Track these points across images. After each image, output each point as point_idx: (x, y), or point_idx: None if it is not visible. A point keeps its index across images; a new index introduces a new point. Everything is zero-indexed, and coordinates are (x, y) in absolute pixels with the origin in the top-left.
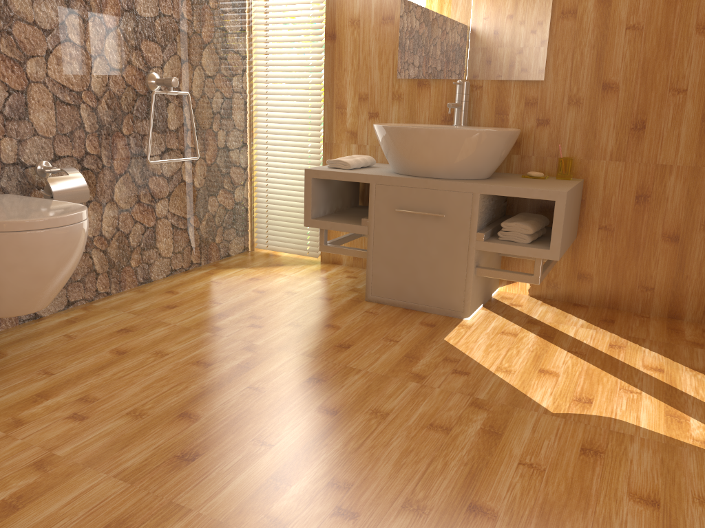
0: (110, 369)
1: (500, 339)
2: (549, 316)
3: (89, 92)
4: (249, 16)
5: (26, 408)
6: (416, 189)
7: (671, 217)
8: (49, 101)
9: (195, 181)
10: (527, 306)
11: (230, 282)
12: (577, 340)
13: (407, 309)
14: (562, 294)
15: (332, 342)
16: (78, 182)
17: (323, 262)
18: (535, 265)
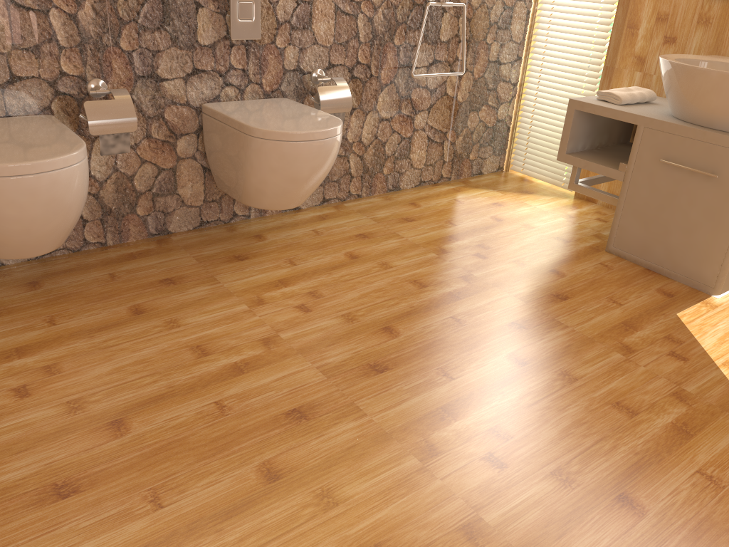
0: (340, 271)
1: None
2: None
3: (368, 3)
4: None
5: (268, 290)
6: (690, 140)
7: None
8: (330, 12)
9: (458, 95)
10: None
11: (472, 204)
12: None
13: (648, 270)
14: None
15: (549, 290)
16: (344, 93)
17: (577, 197)
18: None
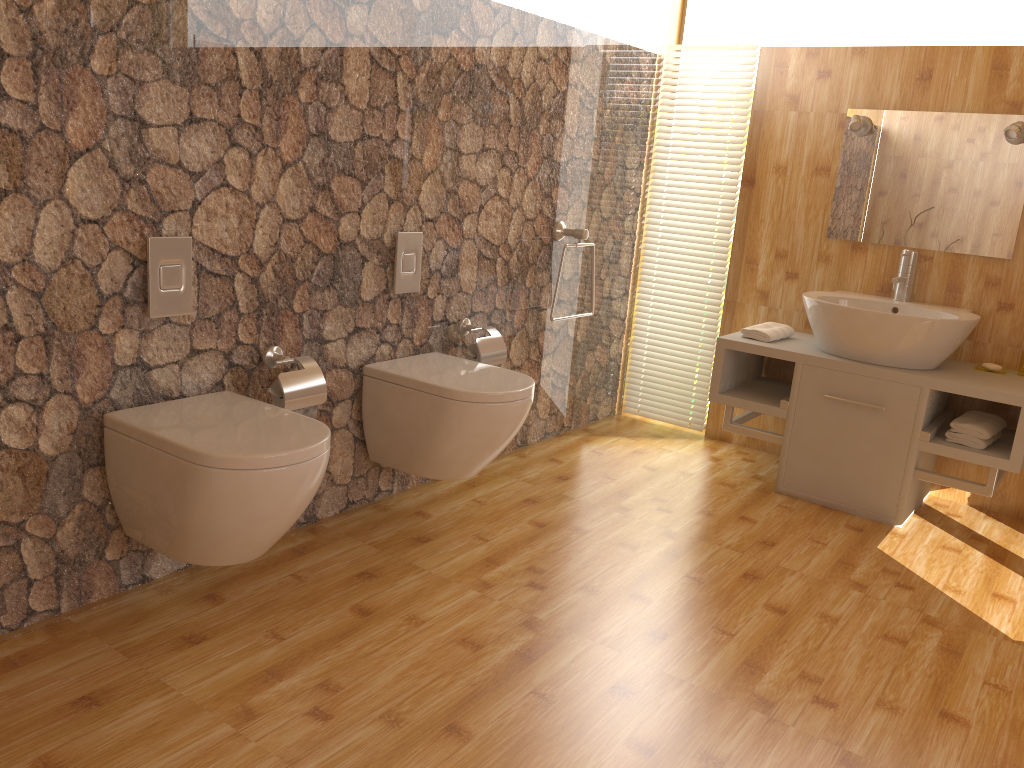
0: (539, 541)
1: (942, 555)
2: (995, 533)
3: (508, 246)
4: (650, 150)
5: (484, 572)
6: (851, 375)
7: None
8: (477, 258)
9: (580, 335)
10: (968, 518)
11: (612, 454)
12: None
13: (825, 507)
14: (1011, 508)
15: (753, 537)
16: (499, 343)
17: (708, 437)
18: (989, 474)
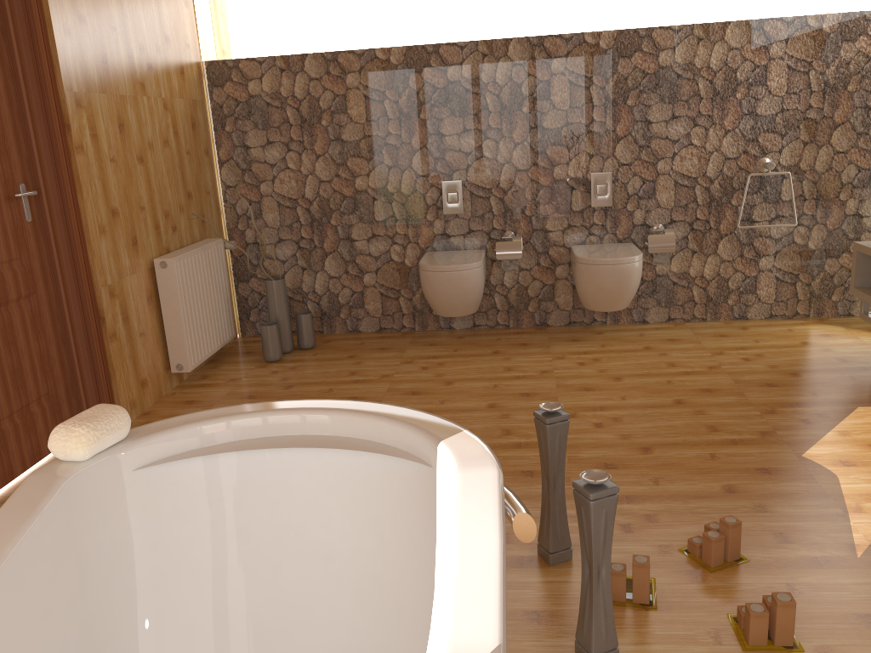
0: (628, 353)
1: None
2: None
3: (701, 177)
4: None
5: (572, 355)
6: None
7: None
8: (668, 186)
9: (805, 243)
10: None
11: (799, 333)
12: None
13: None
14: None
15: (768, 381)
16: (669, 239)
17: None
18: None
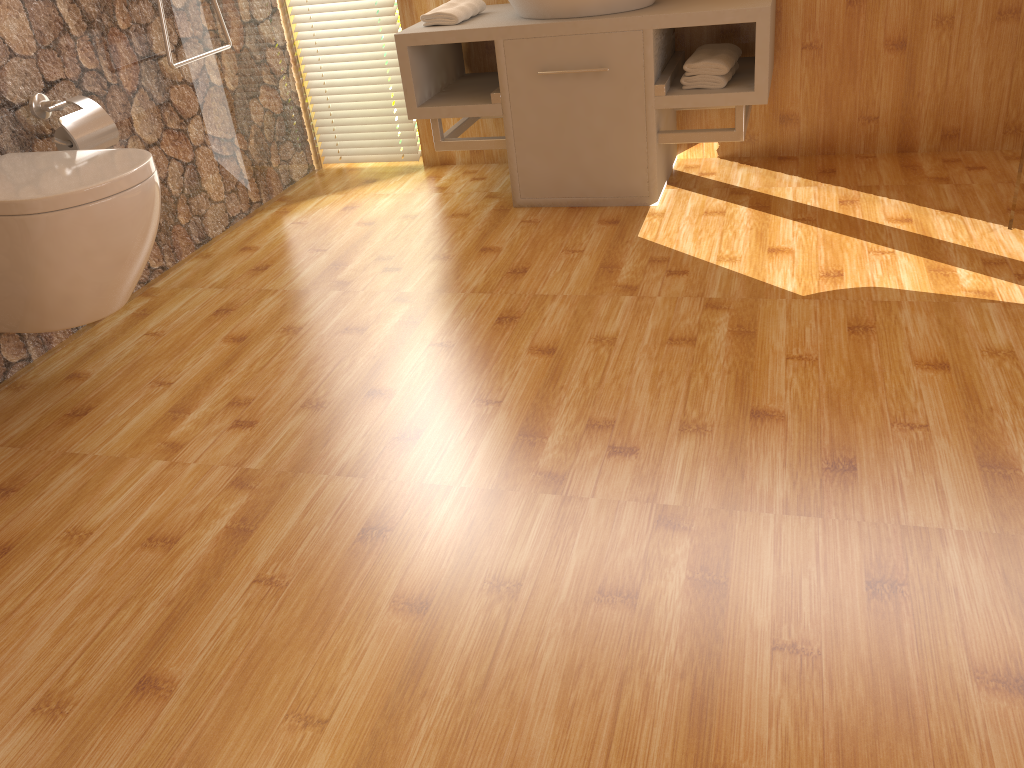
0: (241, 362)
1: (707, 222)
2: (754, 180)
3: None
4: None
5: (171, 429)
6: (562, 38)
7: (895, 16)
8: None
9: (229, 81)
10: (722, 172)
11: (319, 220)
12: (800, 204)
13: (573, 208)
14: (762, 148)
15: (501, 270)
16: (99, 117)
17: (428, 165)
18: (737, 115)
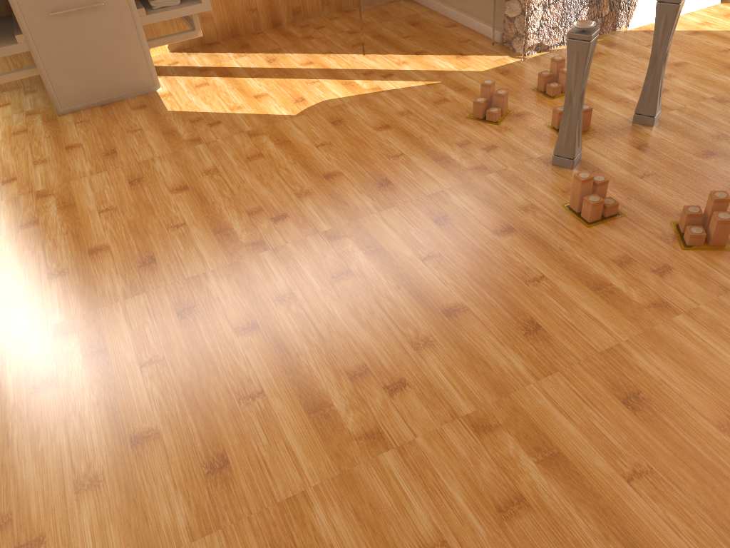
0: None
1: (203, 91)
2: (207, 61)
3: None
4: None
5: None
6: None
7: None
8: None
9: None
10: (182, 60)
11: None
12: (247, 68)
13: (104, 105)
14: (196, 40)
15: (96, 155)
16: None
17: None
18: (194, 20)
